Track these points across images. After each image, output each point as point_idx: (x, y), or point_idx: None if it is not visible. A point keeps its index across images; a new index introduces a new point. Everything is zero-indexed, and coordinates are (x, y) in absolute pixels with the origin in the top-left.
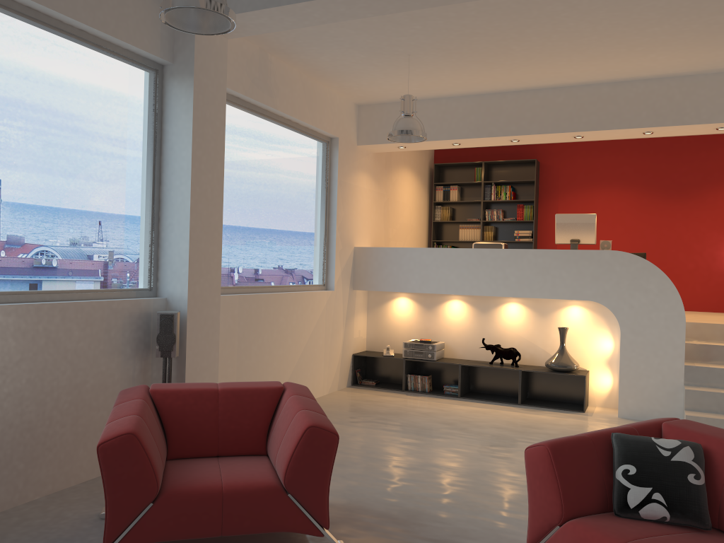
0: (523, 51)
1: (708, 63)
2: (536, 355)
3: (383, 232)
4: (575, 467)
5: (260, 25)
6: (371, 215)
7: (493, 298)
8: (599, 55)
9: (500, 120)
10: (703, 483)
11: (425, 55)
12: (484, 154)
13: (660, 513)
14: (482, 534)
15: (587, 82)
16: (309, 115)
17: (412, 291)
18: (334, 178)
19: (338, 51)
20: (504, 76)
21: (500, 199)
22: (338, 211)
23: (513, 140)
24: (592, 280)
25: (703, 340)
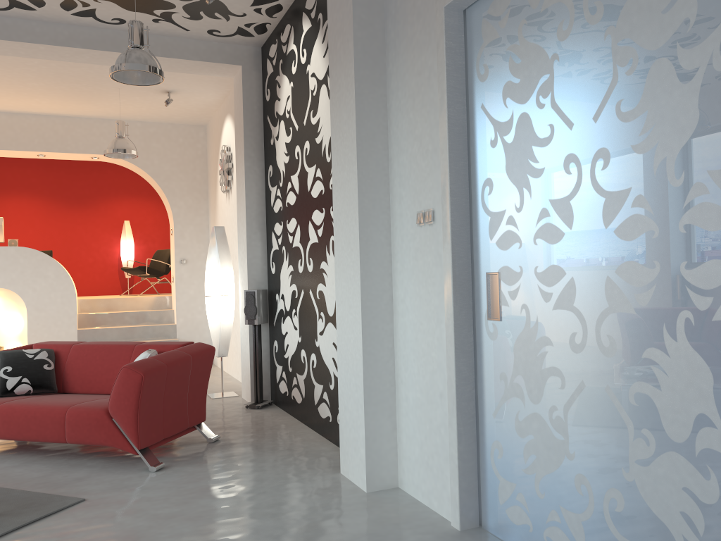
0: None
1: (80, 111)
2: None
3: None
4: None
5: None
6: None
7: None
8: None
9: None
10: (53, 368)
11: None
12: None
13: (27, 389)
14: None
15: None
16: None
17: None
18: None
19: None
20: None
21: None
22: None
23: None
24: (0, 271)
25: (92, 311)
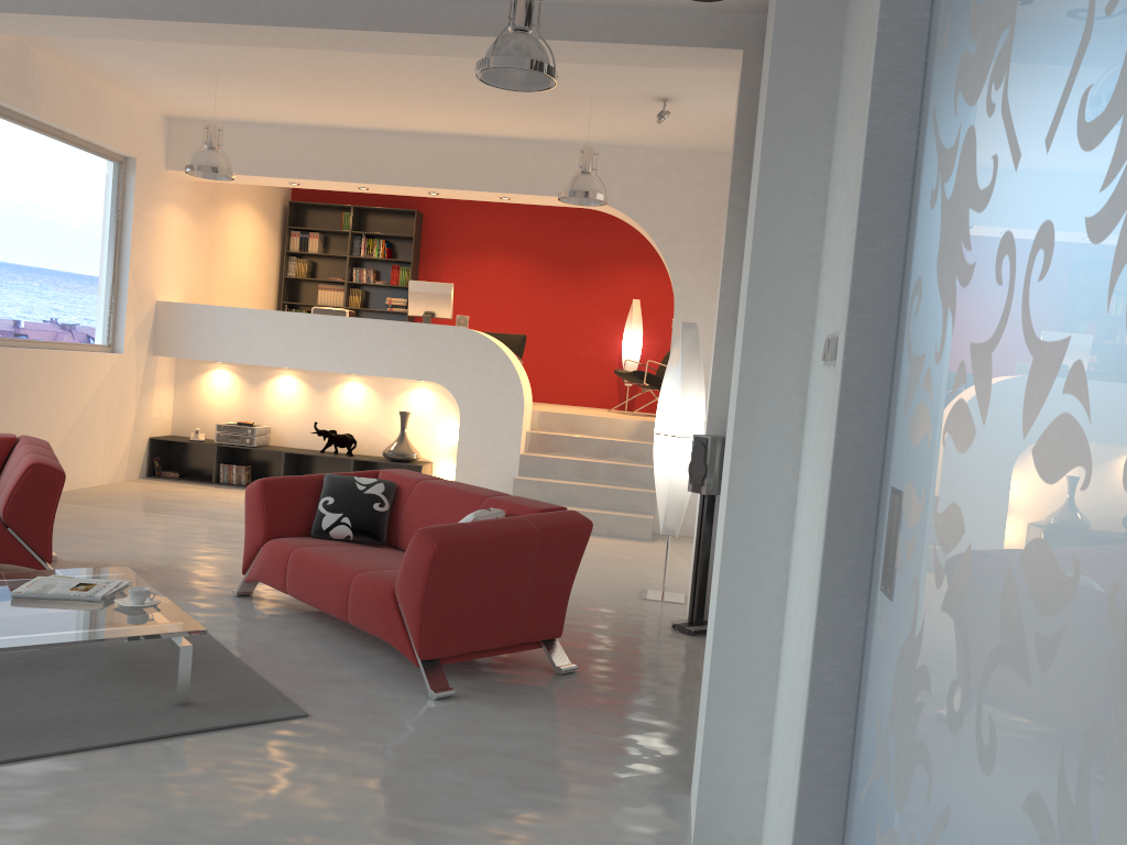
0: (351, 93)
1: (554, 132)
2: (377, 444)
3: (204, 285)
4: (284, 499)
5: (11, 26)
6: (185, 261)
7: (332, 375)
8: (436, 108)
9: (345, 162)
10: (385, 510)
11: (238, 79)
12: (357, 196)
13: (346, 533)
14: (221, 579)
15: (440, 132)
16: (91, 127)
17: (229, 361)
18: (129, 210)
19: (125, 58)
20: (342, 112)
21: (371, 255)
22: (133, 252)
23: (361, 187)
24: (434, 358)
25: (549, 430)
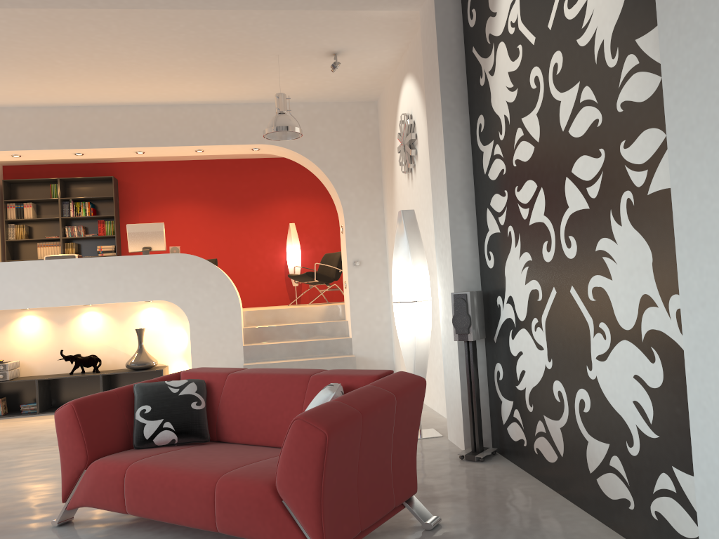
0: (70, 67)
1: (237, 94)
2: (118, 359)
3: None
4: (99, 416)
5: None
6: None
7: (70, 309)
8: (144, 78)
9: (61, 133)
10: (203, 407)
11: None
12: (60, 171)
13: (170, 437)
14: (29, 510)
15: (141, 102)
16: None
17: None
18: None
19: None
20: (58, 89)
21: (80, 215)
22: None
23: (77, 153)
24: (161, 281)
25: (259, 324)
